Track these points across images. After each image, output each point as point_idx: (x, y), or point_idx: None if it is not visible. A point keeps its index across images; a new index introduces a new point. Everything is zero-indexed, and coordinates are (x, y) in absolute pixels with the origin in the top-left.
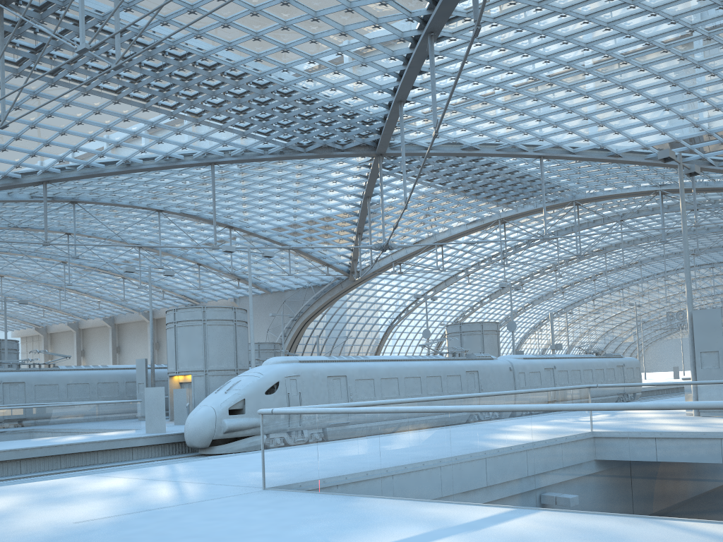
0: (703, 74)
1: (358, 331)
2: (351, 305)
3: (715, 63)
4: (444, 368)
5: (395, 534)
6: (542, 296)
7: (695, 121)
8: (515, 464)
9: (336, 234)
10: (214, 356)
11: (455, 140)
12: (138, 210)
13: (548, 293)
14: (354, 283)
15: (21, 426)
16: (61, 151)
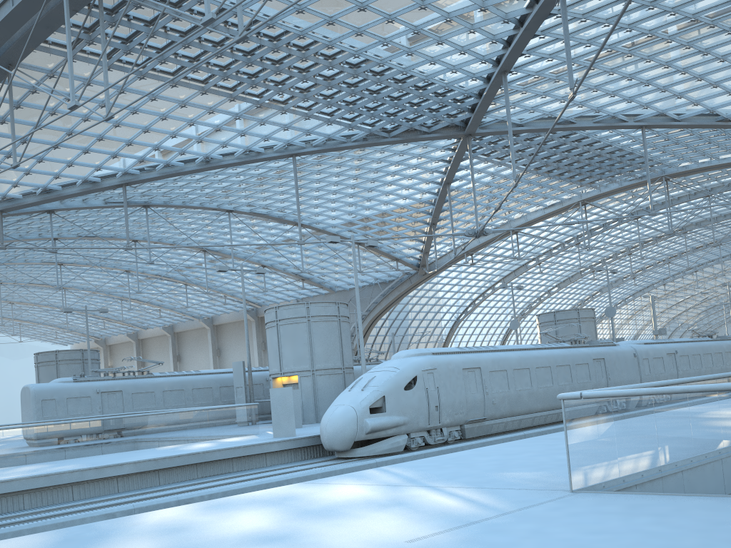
0: None
1: (424, 328)
2: (418, 301)
3: None
4: (572, 356)
5: None
6: (611, 282)
7: None
8: None
9: (408, 226)
10: (320, 355)
11: (551, 113)
12: (207, 212)
13: (618, 279)
14: (424, 277)
15: (143, 435)
16: (142, 150)
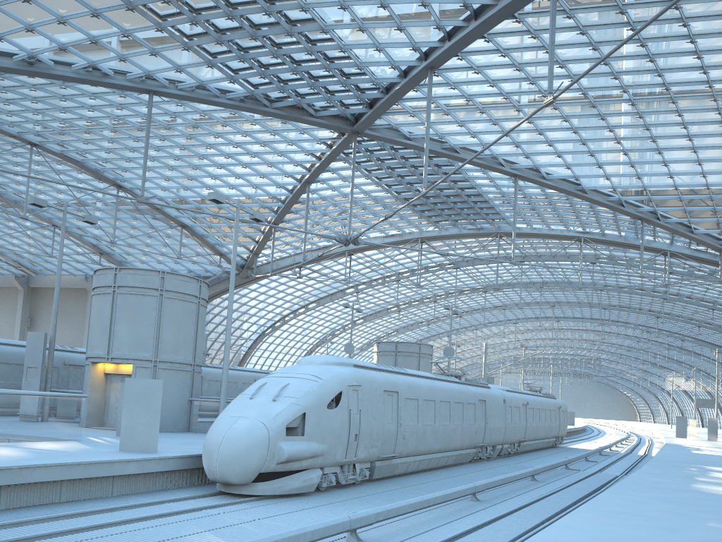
0: (714, 123)
1: None
2: None
3: None
4: (465, 393)
5: None
6: (408, 325)
7: (670, 172)
8: None
9: None
10: (168, 343)
11: (442, 135)
12: (0, 137)
13: (415, 323)
14: (245, 280)
15: None
16: None
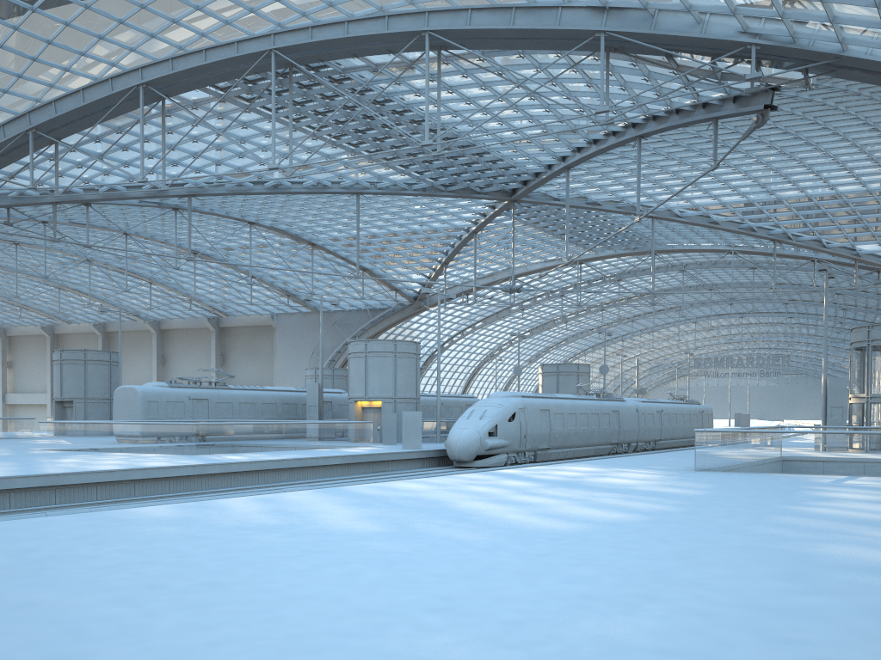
0: (808, 173)
1: None
2: (402, 331)
3: (820, 167)
4: (600, 406)
5: (825, 479)
6: (577, 333)
7: (788, 204)
8: (849, 457)
9: (420, 261)
10: (401, 385)
11: (585, 195)
12: (225, 220)
13: (584, 331)
14: (418, 310)
15: (303, 438)
16: (224, 170)
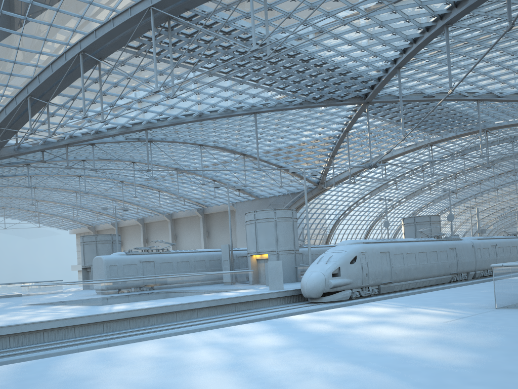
0: None
1: (316, 224)
2: (314, 206)
3: None
4: (438, 246)
5: None
6: (440, 196)
7: None
8: None
9: (315, 157)
10: (282, 241)
11: (420, 91)
12: (185, 145)
13: (445, 194)
14: (321, 190)
15: (193, 287)
16: (162, 108)
